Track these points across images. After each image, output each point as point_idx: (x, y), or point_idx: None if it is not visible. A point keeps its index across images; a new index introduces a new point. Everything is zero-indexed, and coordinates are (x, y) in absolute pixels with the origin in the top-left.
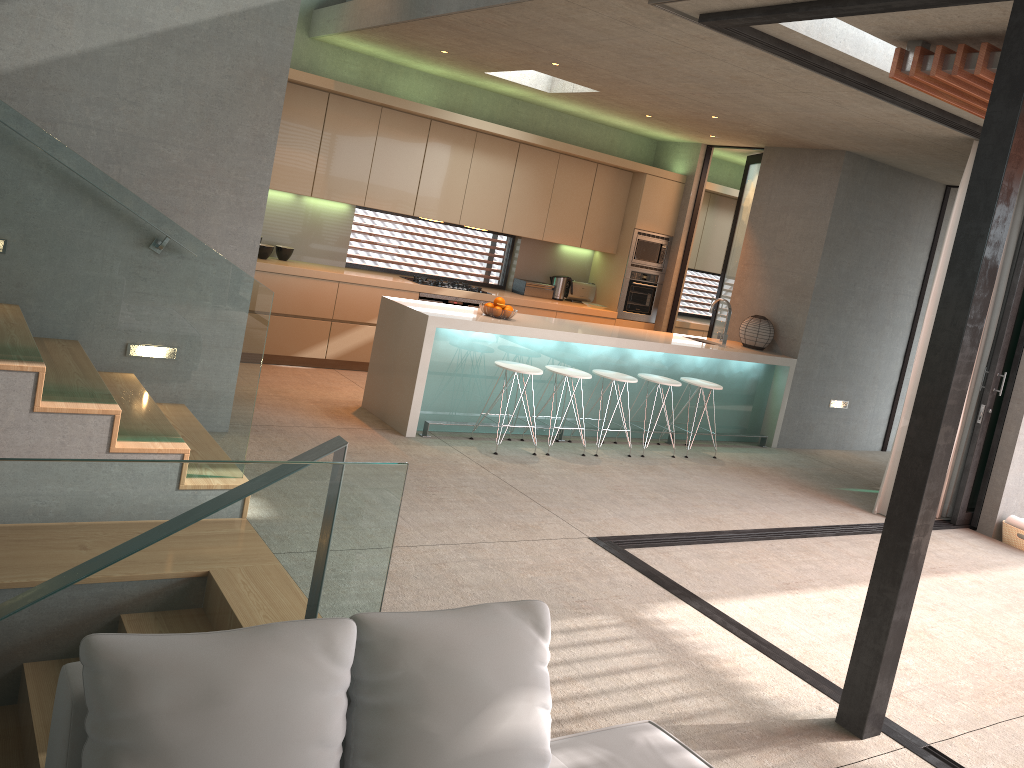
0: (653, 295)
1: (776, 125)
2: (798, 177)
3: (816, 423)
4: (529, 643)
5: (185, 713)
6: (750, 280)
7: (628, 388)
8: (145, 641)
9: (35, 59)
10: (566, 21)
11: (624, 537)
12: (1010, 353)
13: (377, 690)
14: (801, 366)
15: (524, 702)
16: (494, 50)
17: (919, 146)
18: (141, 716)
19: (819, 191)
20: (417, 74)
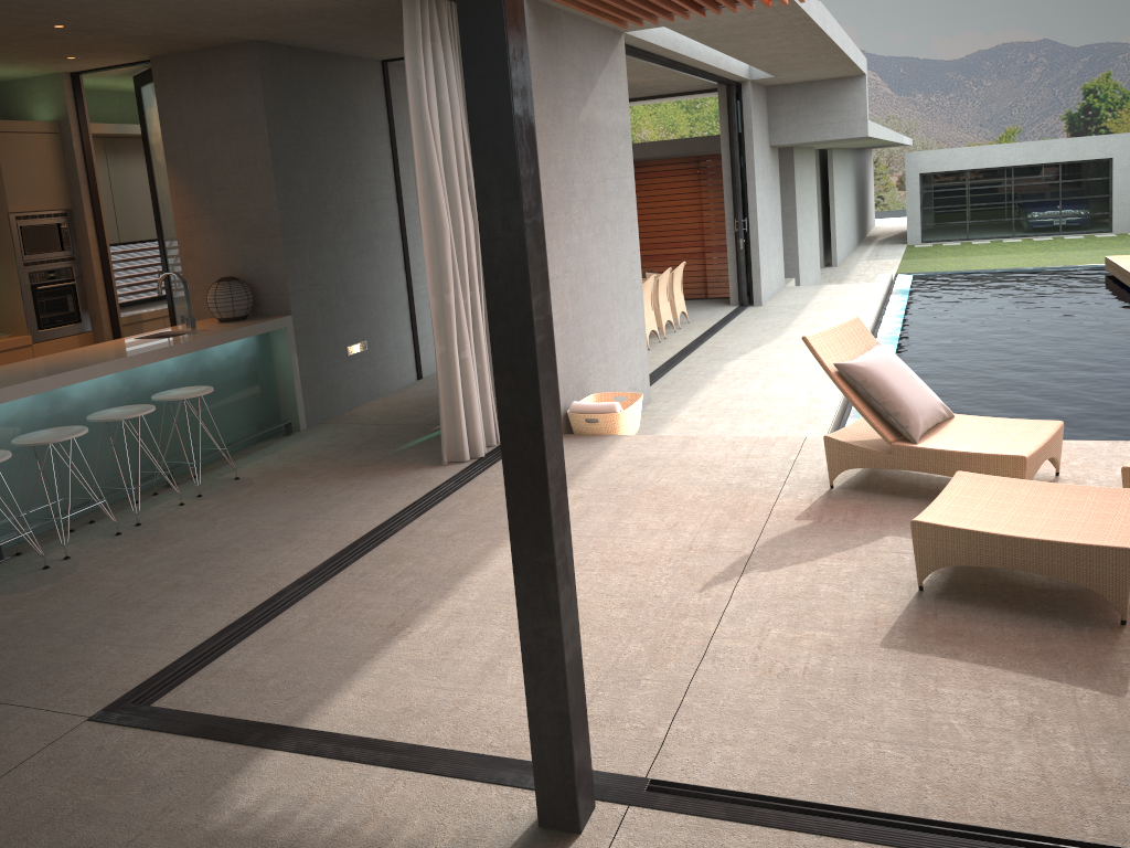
0: (75, 295)
1: (152, 21)
2: (209, 88)
3: (341, 380)
4: None
5: None
6: (198, 236)
7: (82, 440)
8: None
9: None
10: None
11: (148, 683)
12: None
13: None
14: (300, 321)
15: None
16: None
17: (341, 14)
18: None
19: (242, 99)
20: None
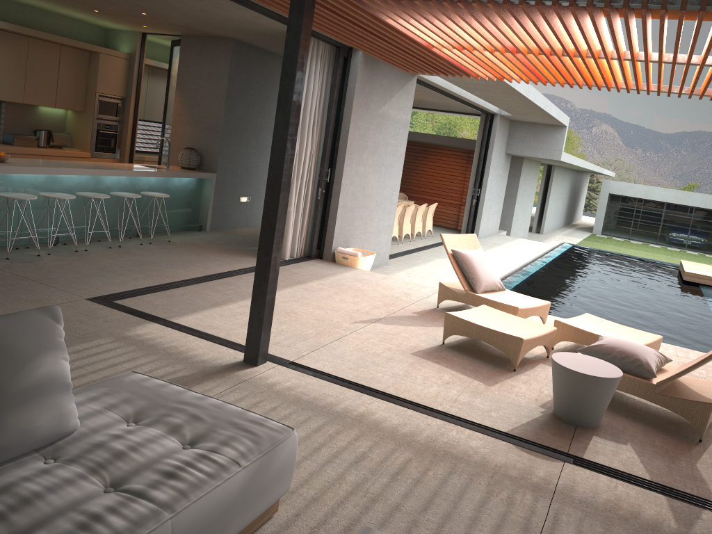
0: (116, 139)
1: (186, 20)
2: (205, 55)
3: (233, 212)
4: (51, 327)
5: None
6: (182, 125)
7: (104, 203)
8: None
9: None
10: None
11: (111, 295)
12: (331, 157)
13: None
14: (219, 177)
15: (52, 357)
16: None
17: (274, 36)
18: None
19: (219, 64)
20: None
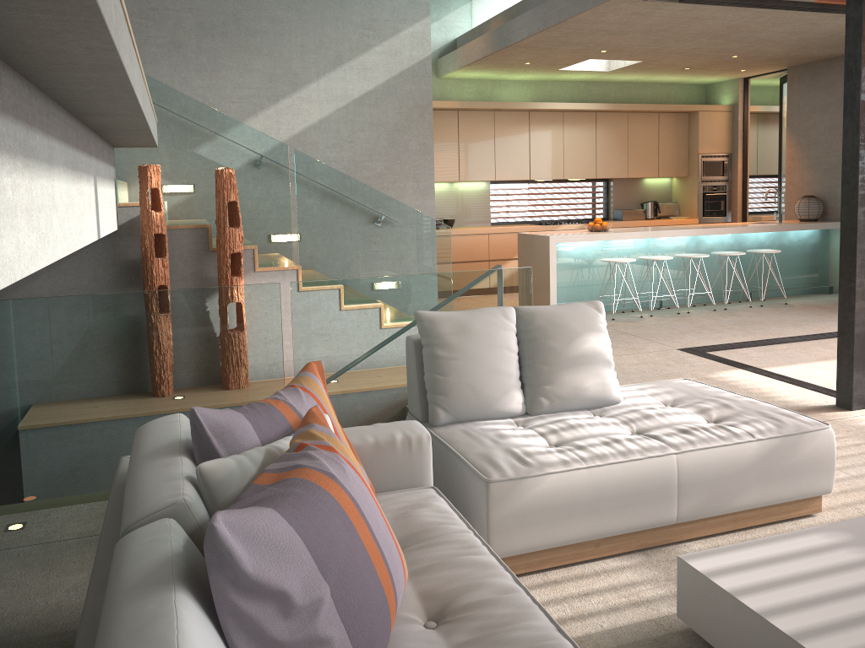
0: (725, 201)
1: (783, 50)
2: (817, 84)
3: None
4: (593, 315)
5: (455, 333)
6: (797, 171)
7: (707, 265)
8: (435, 312)
9: (297, 130)
10: (597, 24)
11: (703, 347)
12: None
13: (528, 333)
14: None
15: (595, 337)
16: (559, 53)
17: None
18: (440, 334)
19: (836, 90)
20: (513, 83)
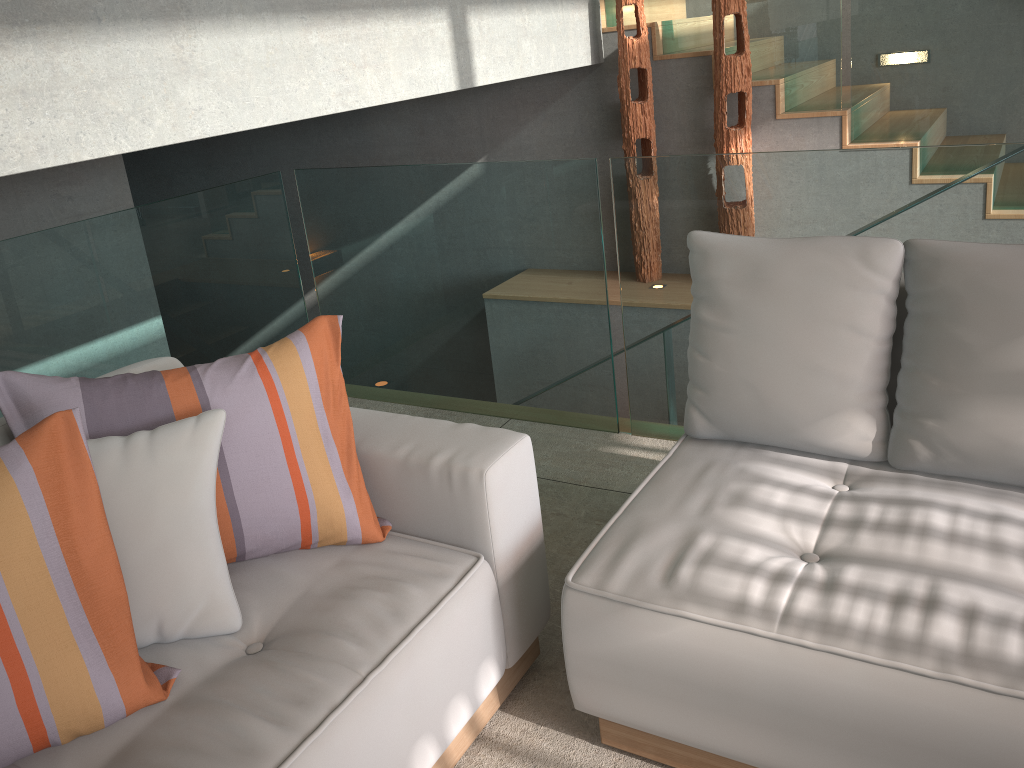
0: None
1: None
2: None
3: None
4: None
5: (738, 283)
6: None
7: None
8: (723, 237)
9: None
10: None
11: None
12: None
13: (917, 301)
14: None
15: None
16: None
17: None
18: (711, 280)
19: None
20: None
